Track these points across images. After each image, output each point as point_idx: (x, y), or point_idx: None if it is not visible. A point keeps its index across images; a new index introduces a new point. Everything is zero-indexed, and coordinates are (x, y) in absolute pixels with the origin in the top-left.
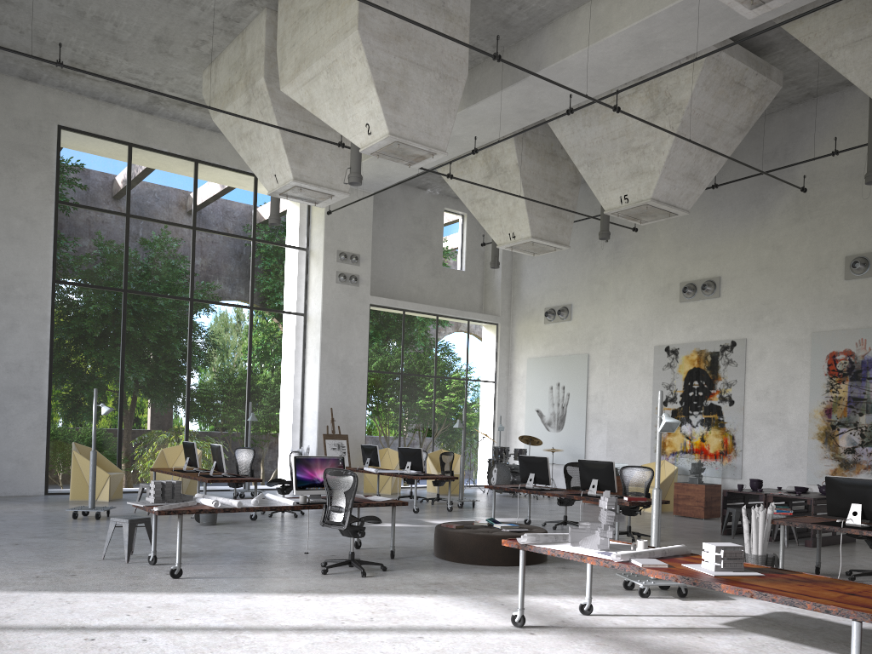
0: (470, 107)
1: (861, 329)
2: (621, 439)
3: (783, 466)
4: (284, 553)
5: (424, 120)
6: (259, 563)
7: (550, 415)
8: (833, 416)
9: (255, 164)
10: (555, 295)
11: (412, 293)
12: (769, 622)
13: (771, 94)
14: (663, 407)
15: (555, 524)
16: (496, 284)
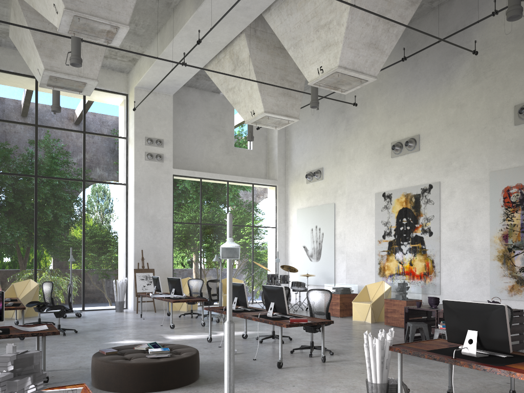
0: (198, 9)
1: None
2: (355, 266)
3: (471, 283)
4: None
5: None
6: None
7: (312, 249)
8: (509, 241)
9: (30, 64)
10: (312, 162)
11: (211, 166)
12: None
13: None
14: (383, 240)
15: (261, 339)
16: (274, 158)
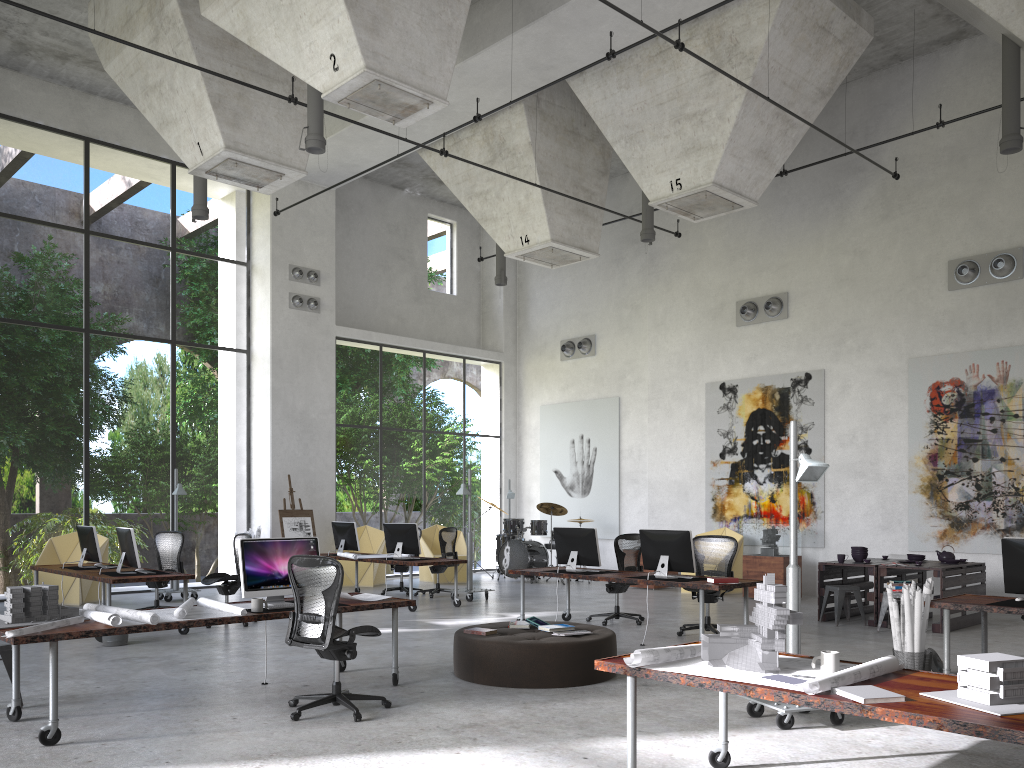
0: (468, 60)
1: (971, 352)
2: (666, 504)
3: (877, 529)
4: (231, 685)
5: (415, 52)
6: (191, 706)
7: (573, 476)
8: (939, 464)
9: (169, 130)
10: (574, 323)
11: (390, 323)
12: (988, 760)
13: (861, 47)
14: (720, 460)
15: (606, 619)
16: (496, 312)
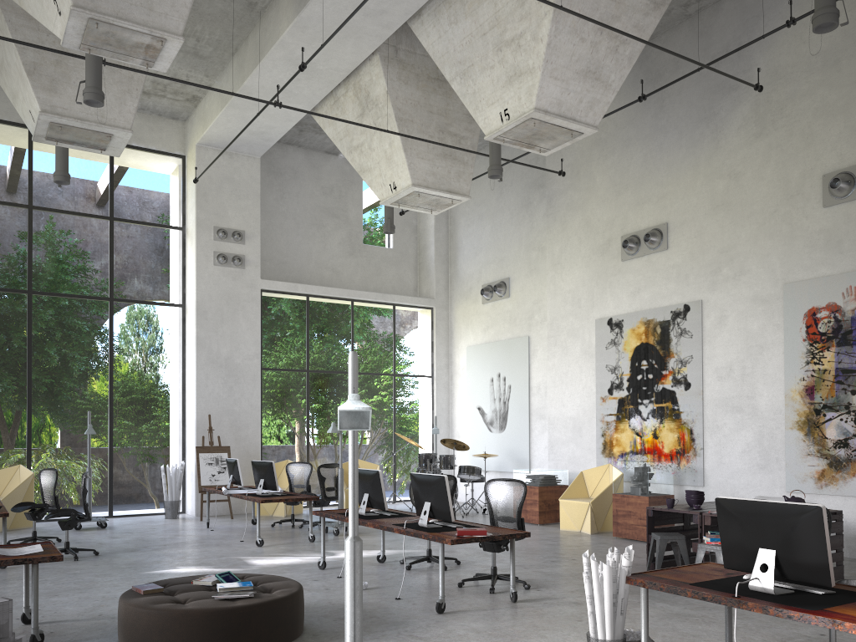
0: (301, 13)
1: (848, 273)
2: (563, 439)
3: (754, 467)
4: None
5: None
6: None
7: (492, 412)
8: (816, 397)
9: (17, 103)
10: (492, 268)
11: (325, 276)
12: None
13: None
14: (609, 396)
15: (410, 563)
16: (429, 262)
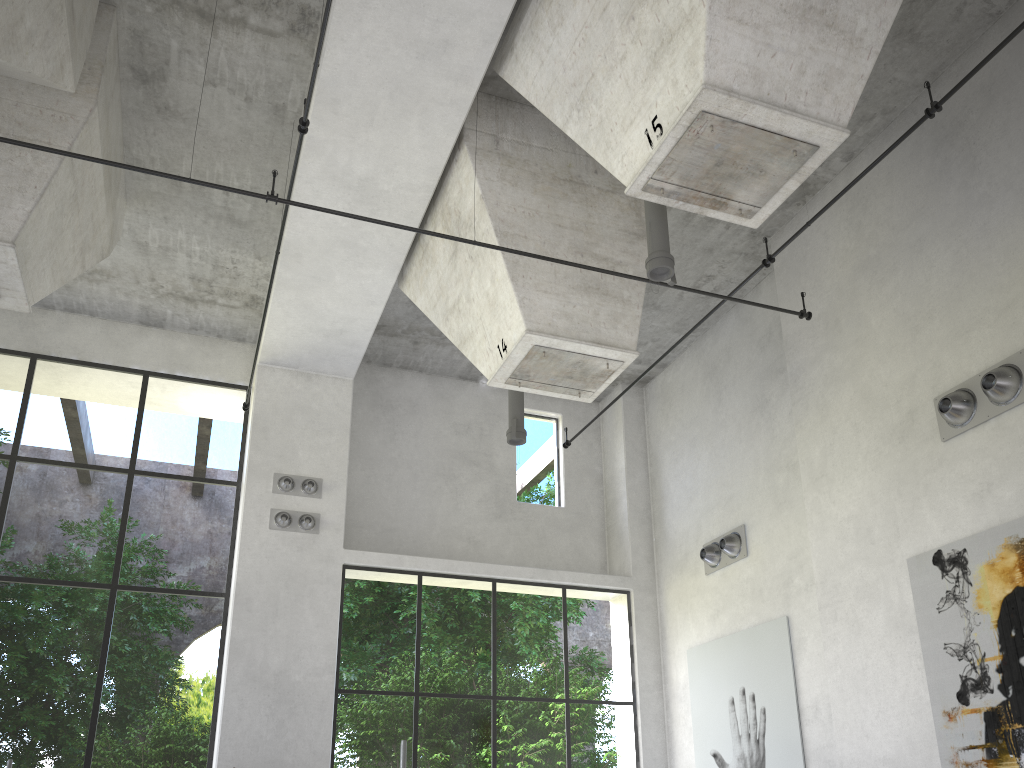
0: (320, 71)
1: None
2: None
3: None
4: None
5: None
6: None
7: (737, 761)
8: None
9: None
10: (717, 515)
11: (455, 548)
12: None
13: None
14: (961, 708)
15: None
16: (621, 522)
